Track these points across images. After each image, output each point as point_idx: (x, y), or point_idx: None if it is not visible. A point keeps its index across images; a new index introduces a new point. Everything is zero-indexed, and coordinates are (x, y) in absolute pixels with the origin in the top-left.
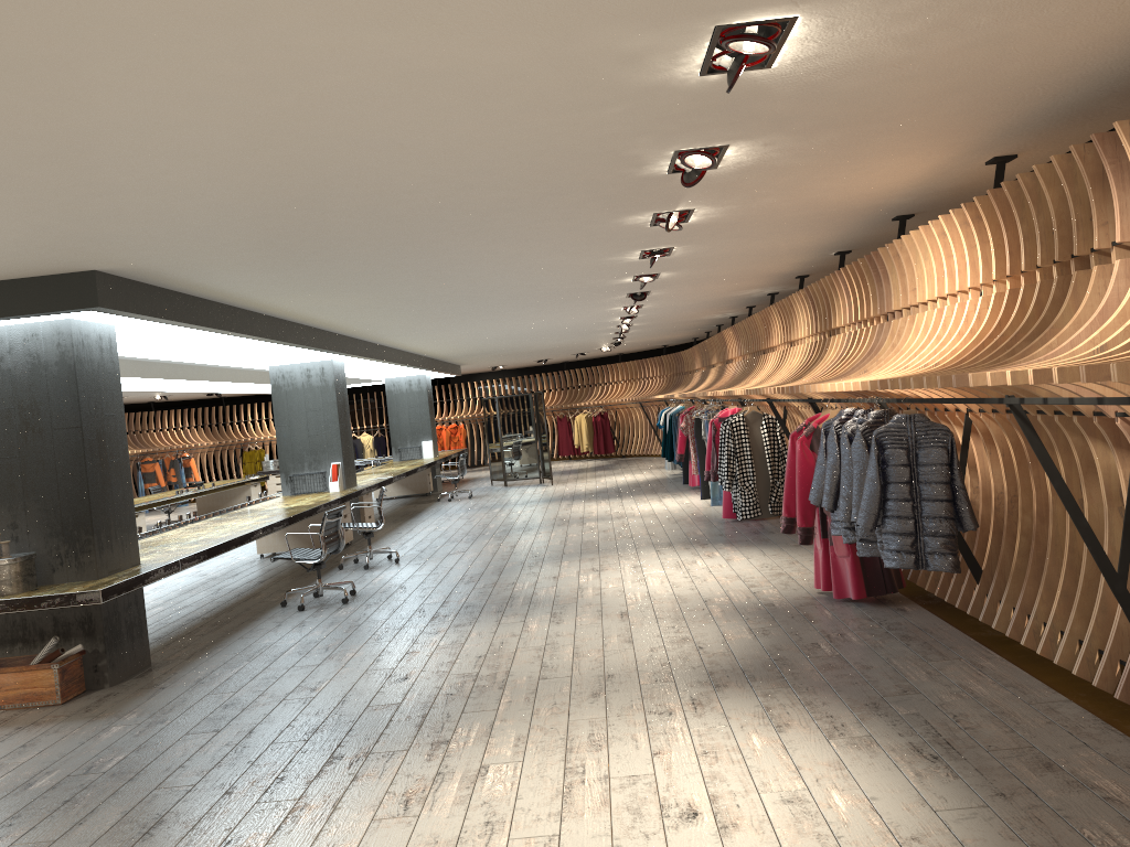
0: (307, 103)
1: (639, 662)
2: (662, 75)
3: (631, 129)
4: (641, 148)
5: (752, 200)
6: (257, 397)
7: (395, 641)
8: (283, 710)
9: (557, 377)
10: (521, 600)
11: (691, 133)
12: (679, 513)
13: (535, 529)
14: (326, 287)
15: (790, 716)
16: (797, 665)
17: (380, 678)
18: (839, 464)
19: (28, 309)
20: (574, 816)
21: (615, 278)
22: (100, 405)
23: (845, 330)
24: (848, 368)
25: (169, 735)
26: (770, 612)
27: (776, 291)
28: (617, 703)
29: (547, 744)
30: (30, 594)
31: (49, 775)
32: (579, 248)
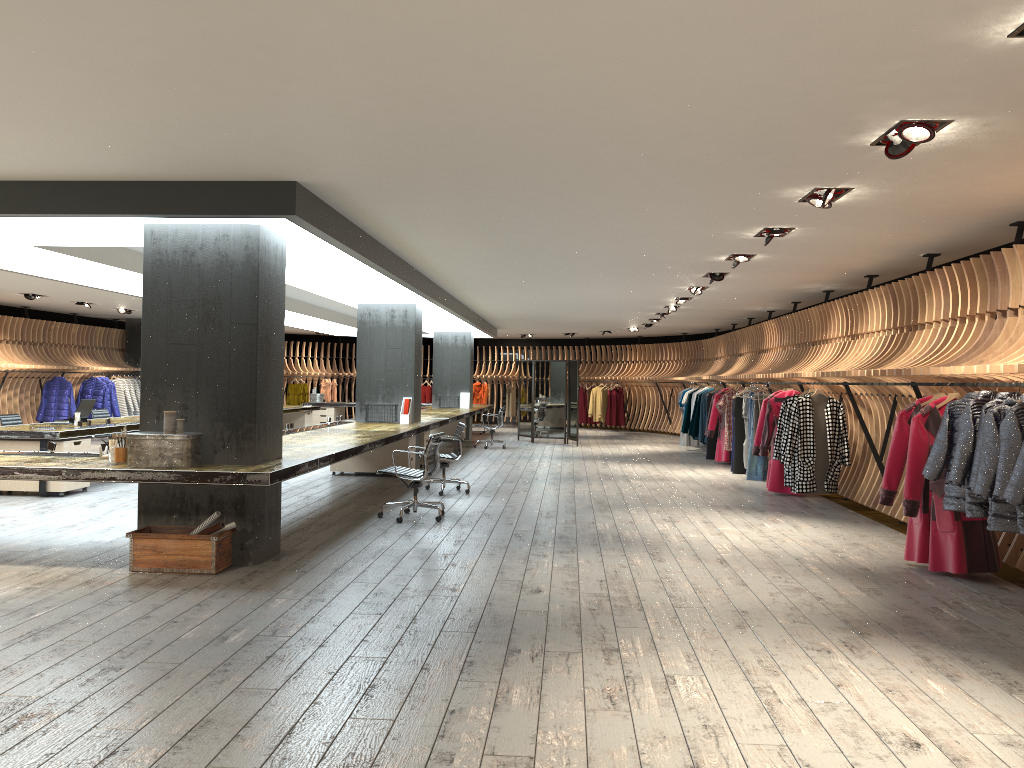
0: (641, 20)
1: (765, 603)
2: (974, 32)
3: (887, 90)
4: (875, 113)
5: (911, 185)
6: (300, 338)
7: (508, 558)
8: (434, 604)
9: (578, 351)
10: (610, 538)
11: (933, 103)
12: (718, 482)
13: (585, 481)
14: (466, 228)
15: (955, 668)
16: (930, 624)
17: (513, 588)
18: (972, 442)
19: (231, 210)
20: (791, 731)
21: (713, 254)
22: (271, 307)
23: (933, 326)
24: (949, 359)
25: (335, 612)
26: (870, 576)
27: (832, 289)
28: (767, 636)
29: (721, 664)
30: (201, 470)
31: (238, 633)
32: (715, 217)
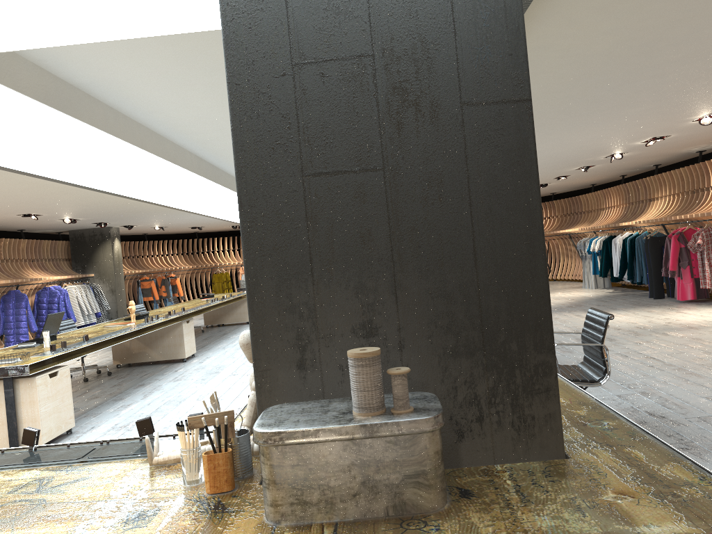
0: None
1: None
2: None
3: None
4: None
5: None
6: (208, 236)
7: None
8: None
9: None
10: None
11: None
12: None
13: (619, 339)
14: None
15: None
16: None
17: None
18: None
19: None
20: None
21: None
22: None
23: None
24: None
25: None
26: None
27: None
28: None
29: None
30: (520, 526)
31: None
32: None
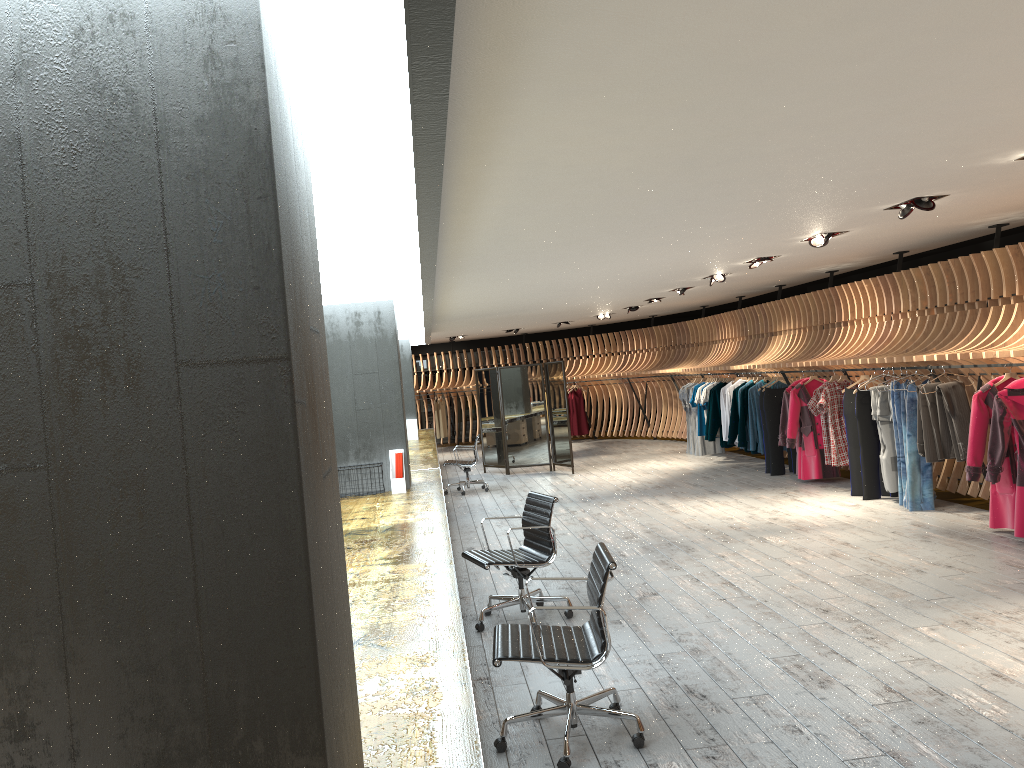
0: None
1: None
2: None
3: None
4: None
5: None
6: None
7: None
8: None
9: (515, 350)
10: None
11: None
12: (887, 523)
13: (700, 549)
14: (699, 76)
15: None
16: None
17: None
18: None
19: None
20: None
21: None
22: (304, 295)
23: None
24: None
25: None
26: None
27: (1012, 221)
28: None
29: None
30: None
31: None
32: None
